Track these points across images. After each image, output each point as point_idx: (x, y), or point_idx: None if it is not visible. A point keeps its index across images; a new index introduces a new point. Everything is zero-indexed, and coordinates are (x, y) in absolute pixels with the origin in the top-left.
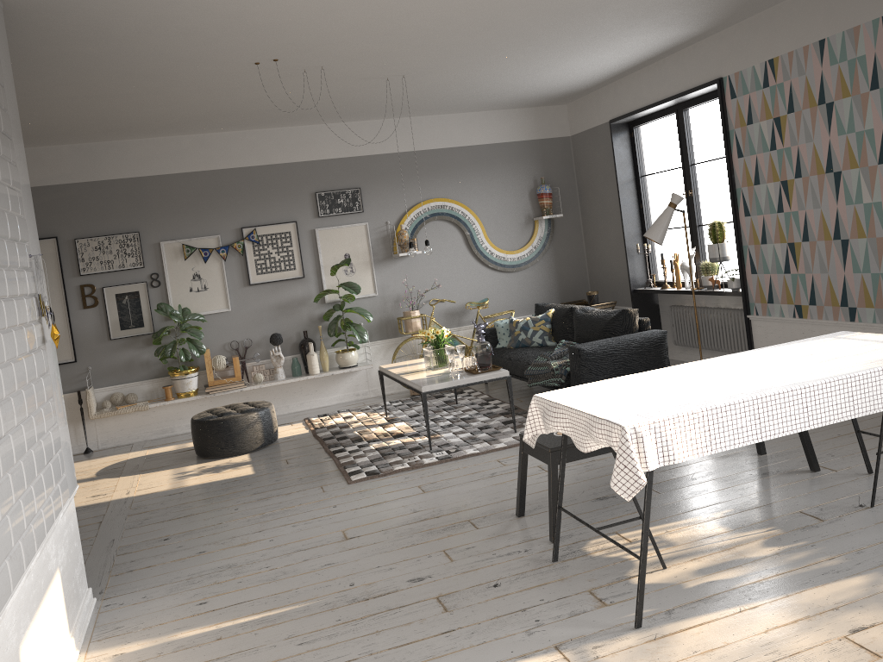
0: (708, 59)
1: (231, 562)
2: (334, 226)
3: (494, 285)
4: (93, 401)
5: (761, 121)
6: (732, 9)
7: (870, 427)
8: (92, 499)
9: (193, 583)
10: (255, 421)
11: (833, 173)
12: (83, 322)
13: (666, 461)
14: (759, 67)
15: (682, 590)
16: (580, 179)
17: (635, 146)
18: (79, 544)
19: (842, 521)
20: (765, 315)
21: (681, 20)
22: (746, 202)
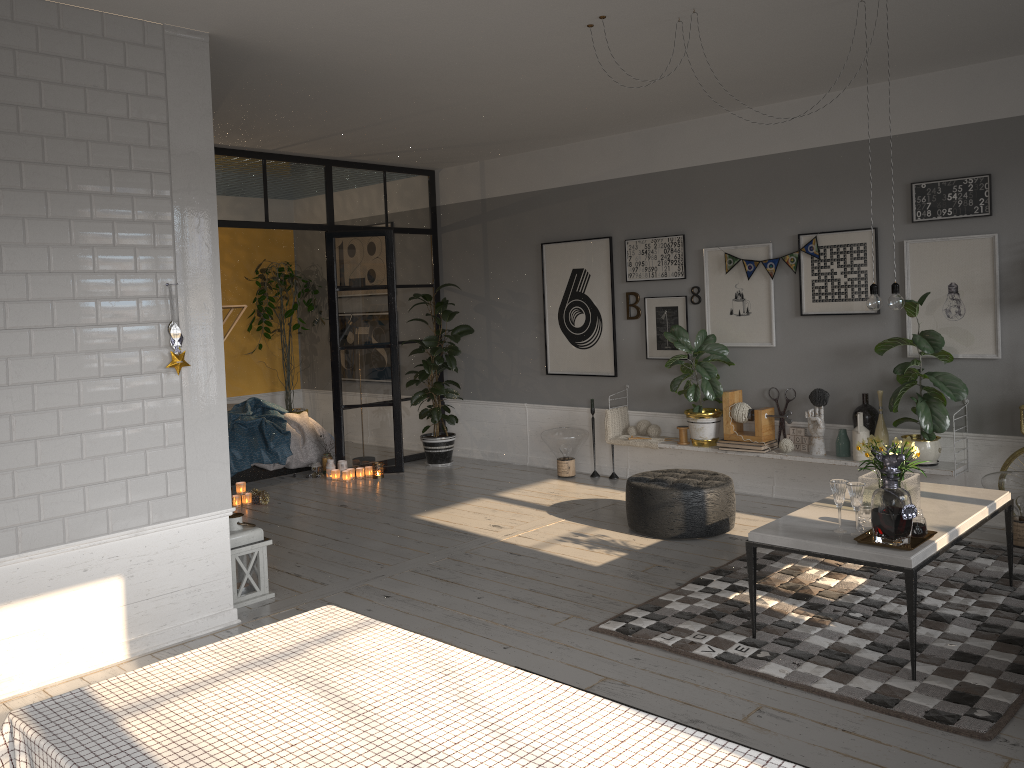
0: None
1: None
2: (937, 237)
3: None
4: (612, 423)
5: None
6: None
7: None
8: (486, 528)
9: None
10: (674, 501)
11: None
12: (625, 334)
13: None
14: None
15: None
16: None
17: None
18: (225, 563)
19: None
20: None
21: None
22: None
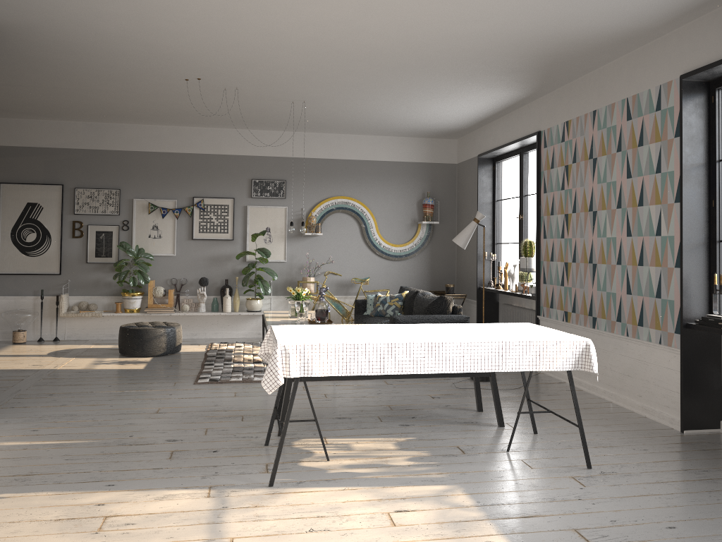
0: (534, 116)
1: (75, 413)
2: (262, 205)
3: (379, 268)
4: (65, 304)
5: (558, 166)
6: (538, 80)
7: None
8: (31, 366)
9: (41, 419)
10: (162, 334)
11: (592, 212)
12: (70, 247)
13: (305, 374)
14: (560, 126)
15: (323, 473)
16: (459, 197)
17: (495, 177)
18: None
19: (476, 456)
20: (548, 316)
21: (501, 84)
22: (545, 227)
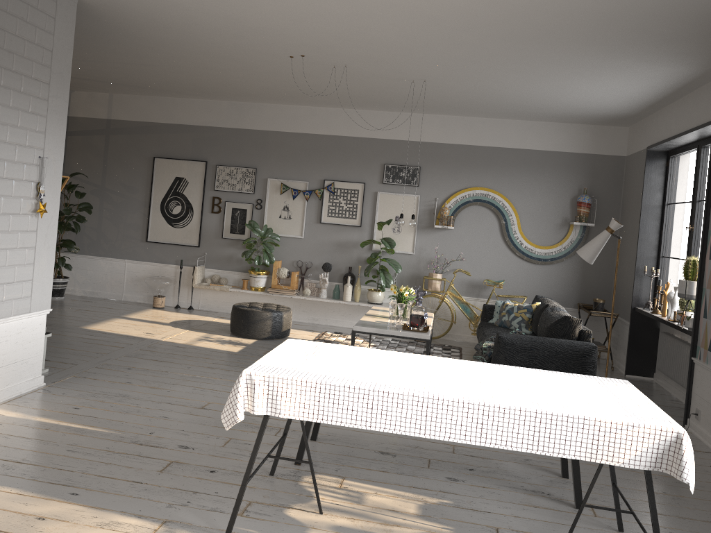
0: None
1: (129, 394)
2: (393, 192)
3: (518, 271)
4: (198, 275)
5: None
6: None
7: (709, 499)
8: (143, 334)
9: (94, 396)
10: (267, 318)
11: None
12: (209, 222)
13: (273, 412)
14: None
15: (300, 532)
16: (624, 197)
17: (667, 175)
18: (41, 345)
19: None
20: (704, 361)
21: (659, 57)
22: None
